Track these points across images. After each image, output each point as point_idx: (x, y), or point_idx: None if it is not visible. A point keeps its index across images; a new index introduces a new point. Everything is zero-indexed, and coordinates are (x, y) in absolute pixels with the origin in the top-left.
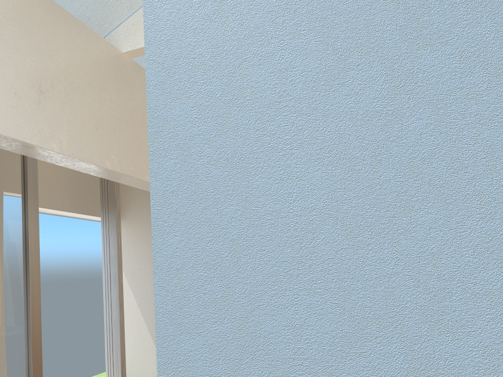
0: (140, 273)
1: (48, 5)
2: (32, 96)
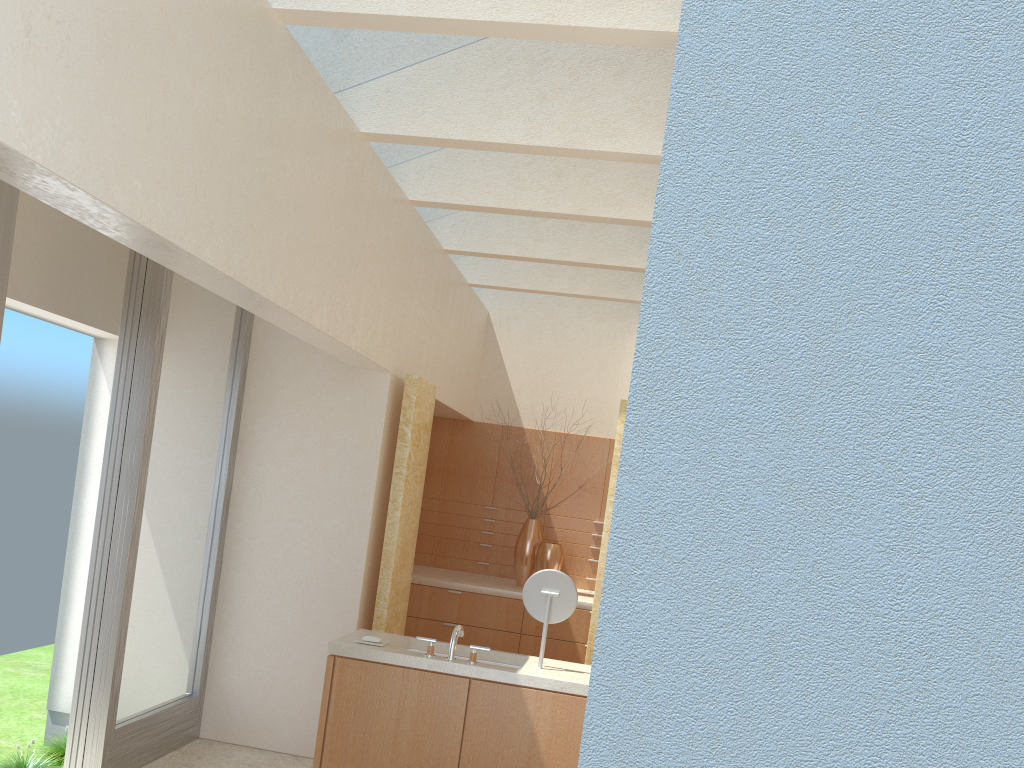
0: (180, 472)
1: None
2: (97, 78)
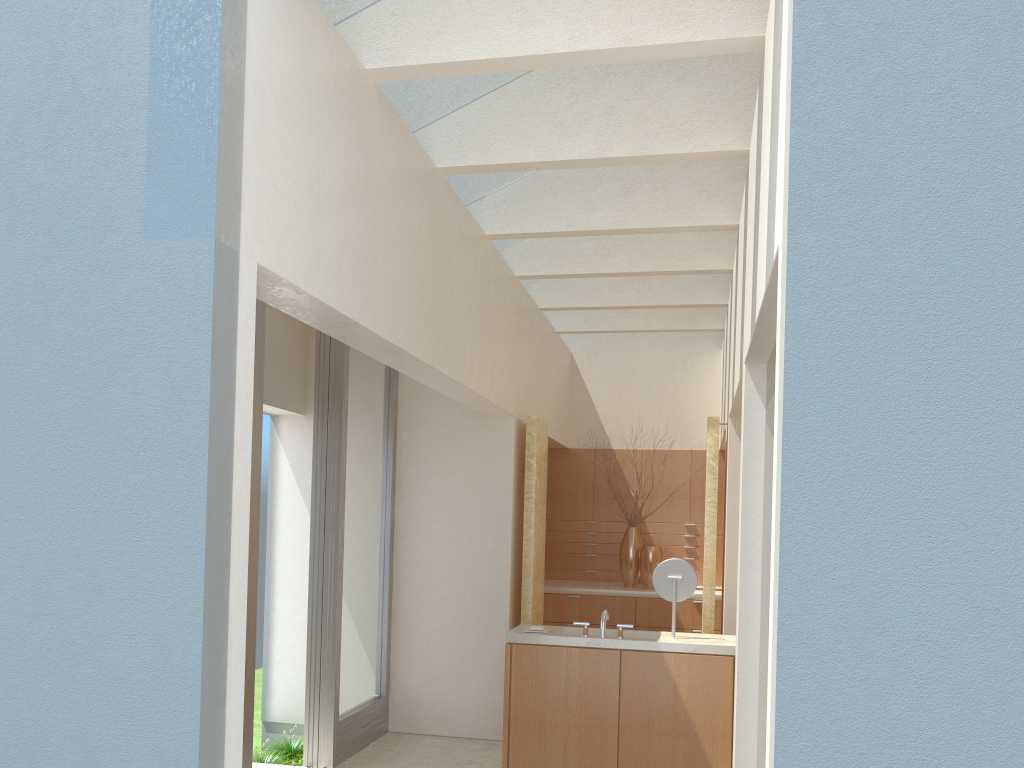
0: (361, 515)
1: (383, 108)
2: (366, 252)
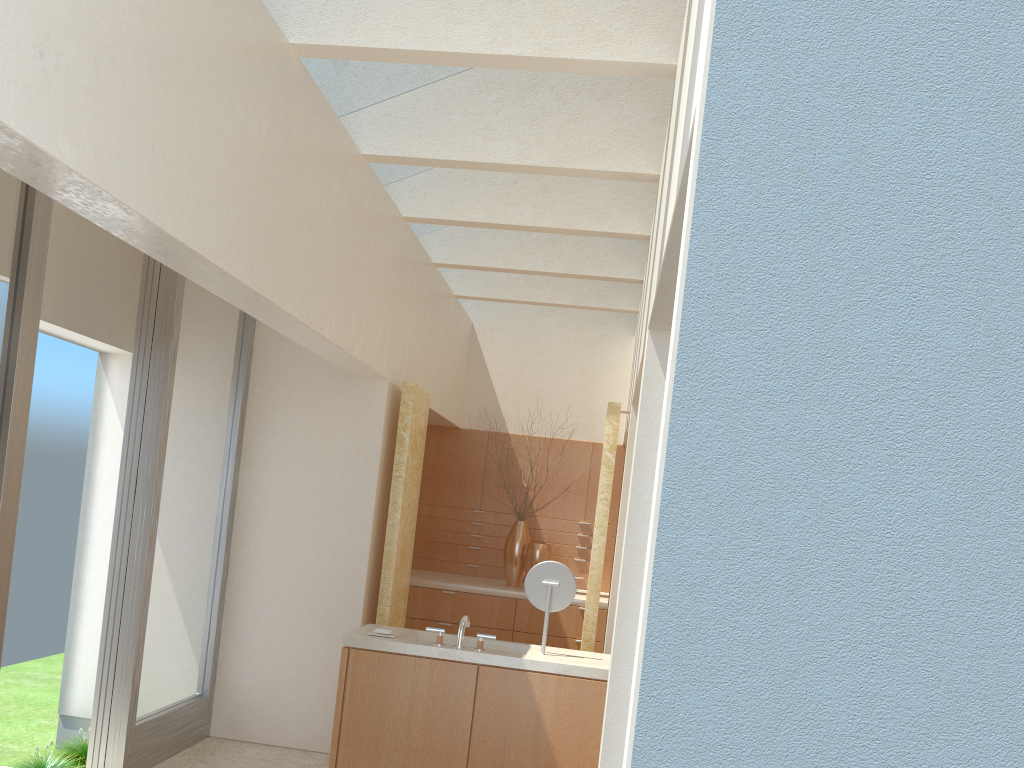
0: (190, 479)
1: None
2: (151, 113)
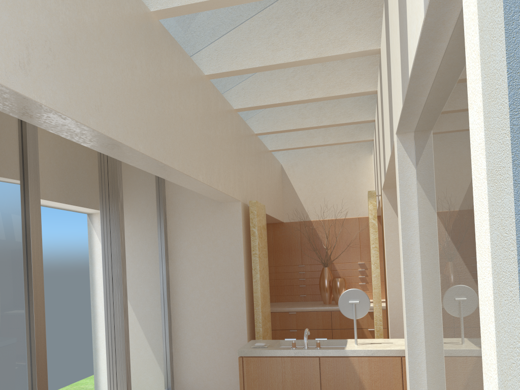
0: (142, 273)
1: None
2: (67, 55)
